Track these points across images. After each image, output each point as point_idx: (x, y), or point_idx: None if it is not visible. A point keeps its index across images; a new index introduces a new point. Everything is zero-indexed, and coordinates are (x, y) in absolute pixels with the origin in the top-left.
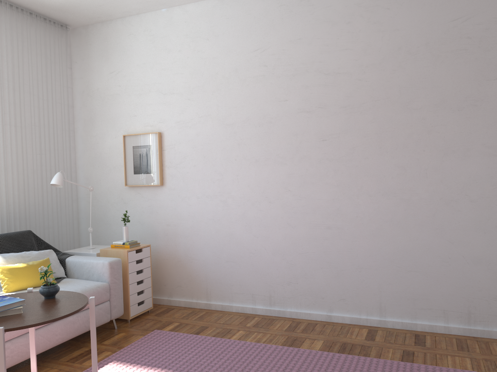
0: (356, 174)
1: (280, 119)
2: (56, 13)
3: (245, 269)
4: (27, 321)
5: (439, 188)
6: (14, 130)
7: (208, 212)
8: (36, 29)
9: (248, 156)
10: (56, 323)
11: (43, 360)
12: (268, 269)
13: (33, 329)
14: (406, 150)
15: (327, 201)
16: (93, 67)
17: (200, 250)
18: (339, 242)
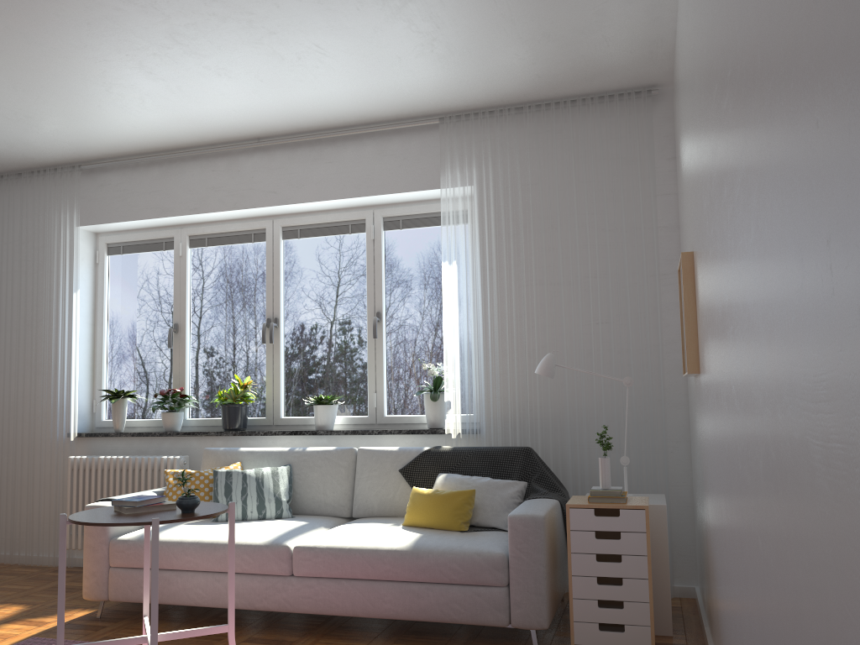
0: (763, 310)
1: (717, 154)
2: (602, 81)
3: (731, 626)
4: (86, 518)
5: (858, 366)
6: (539, 290)
7: (712, 444)
8: (585, 121)
9: (714, 285)
10: (388, 583)
11: (394, 636)
12: (739, 644)
13: (229, 554)
14: (796, 150)
15: (753, 430)
16: (677, 144)
17: (715, 545)
18: (769, 612)
